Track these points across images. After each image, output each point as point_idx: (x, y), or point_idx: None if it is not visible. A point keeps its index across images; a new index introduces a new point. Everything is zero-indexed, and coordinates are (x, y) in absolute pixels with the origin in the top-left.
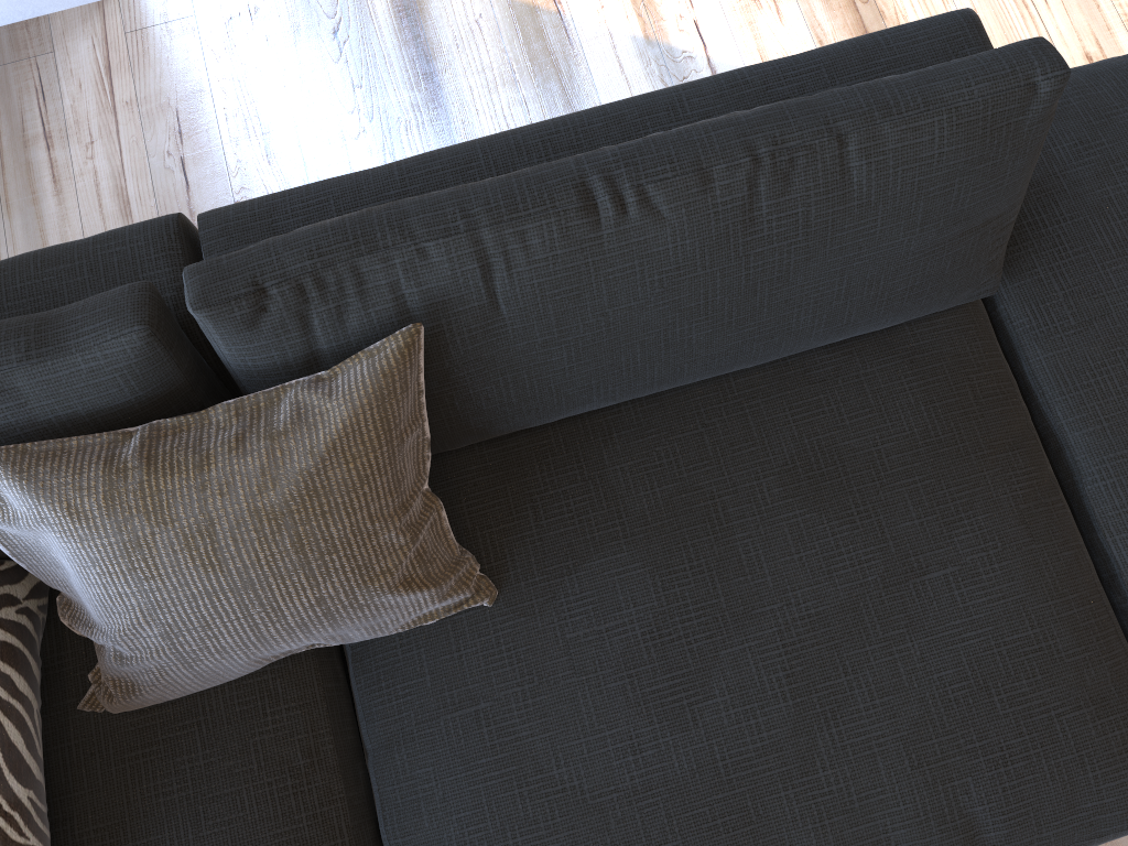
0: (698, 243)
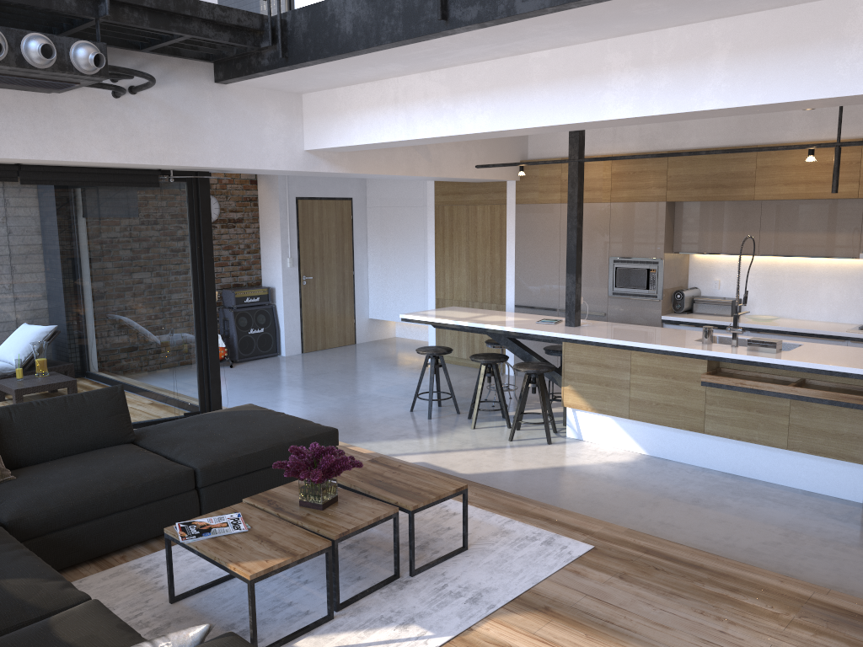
0: (56, 409)
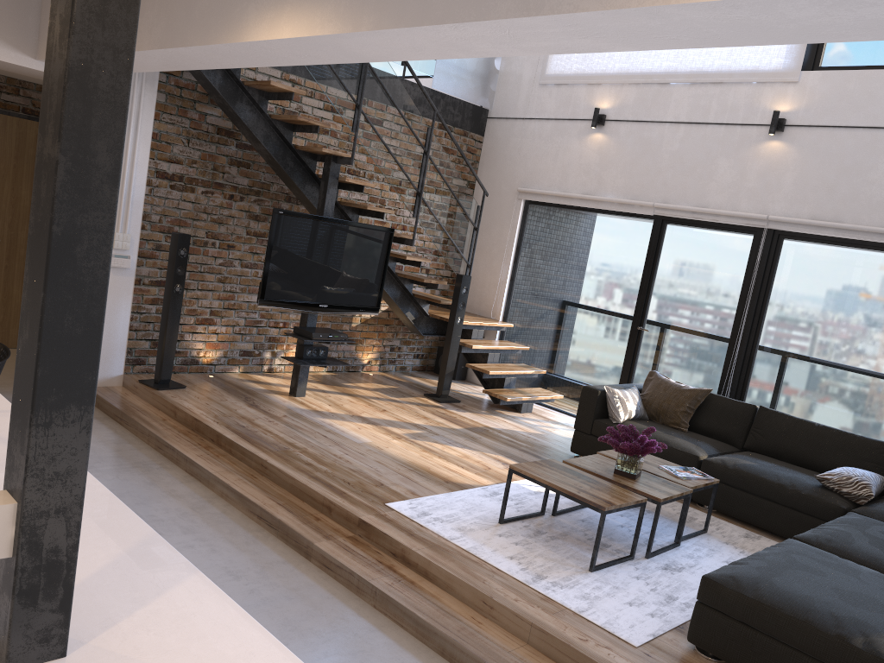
0: None
